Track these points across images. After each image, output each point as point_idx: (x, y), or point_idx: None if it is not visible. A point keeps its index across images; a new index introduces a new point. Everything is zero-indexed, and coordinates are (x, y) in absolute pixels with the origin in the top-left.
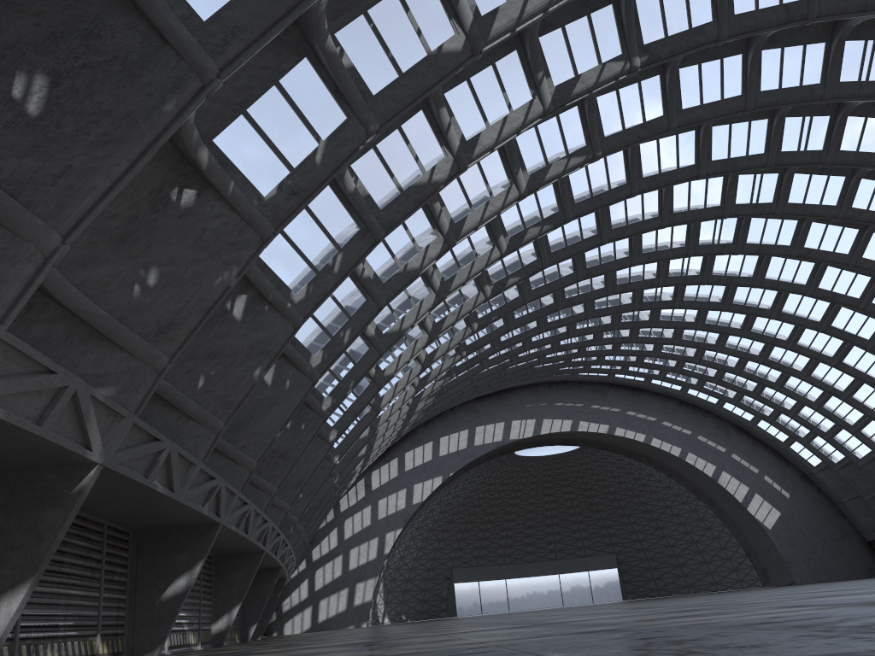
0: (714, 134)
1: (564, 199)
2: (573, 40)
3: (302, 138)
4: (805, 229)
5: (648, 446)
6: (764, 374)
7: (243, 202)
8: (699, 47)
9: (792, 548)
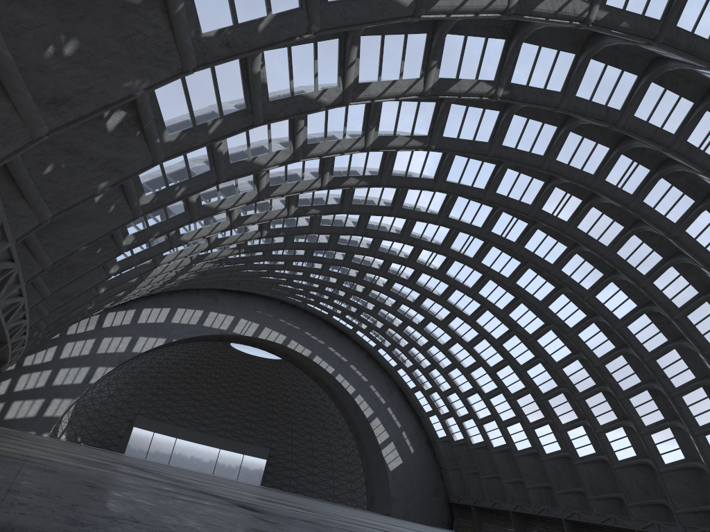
0: (506, 174)
1: (386, 168)
2: (468, 51)
3: (256, 2)
4: (522, 271)
5: (333, 378)
6: (439, 360)
7: (183, 28)
8: (543, 105)
9: (399, 490)
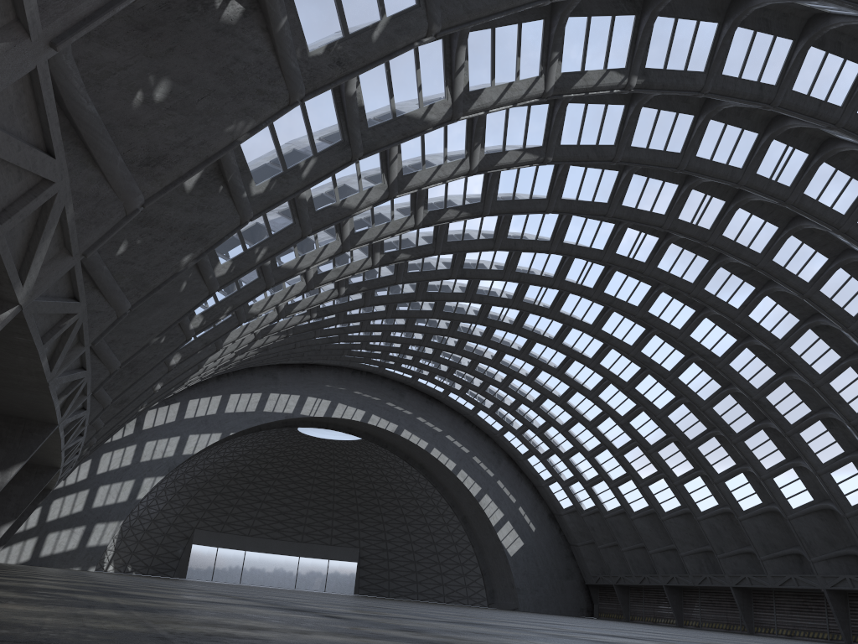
0: (632, 182)
1: (489, 192)
2: (592, 35)
3: (367, 4)
4: (655, 296)
5: (427, 454)
6: (555, 415)
7: (288, 48)
8: (684, 91)
9: (524, 577)
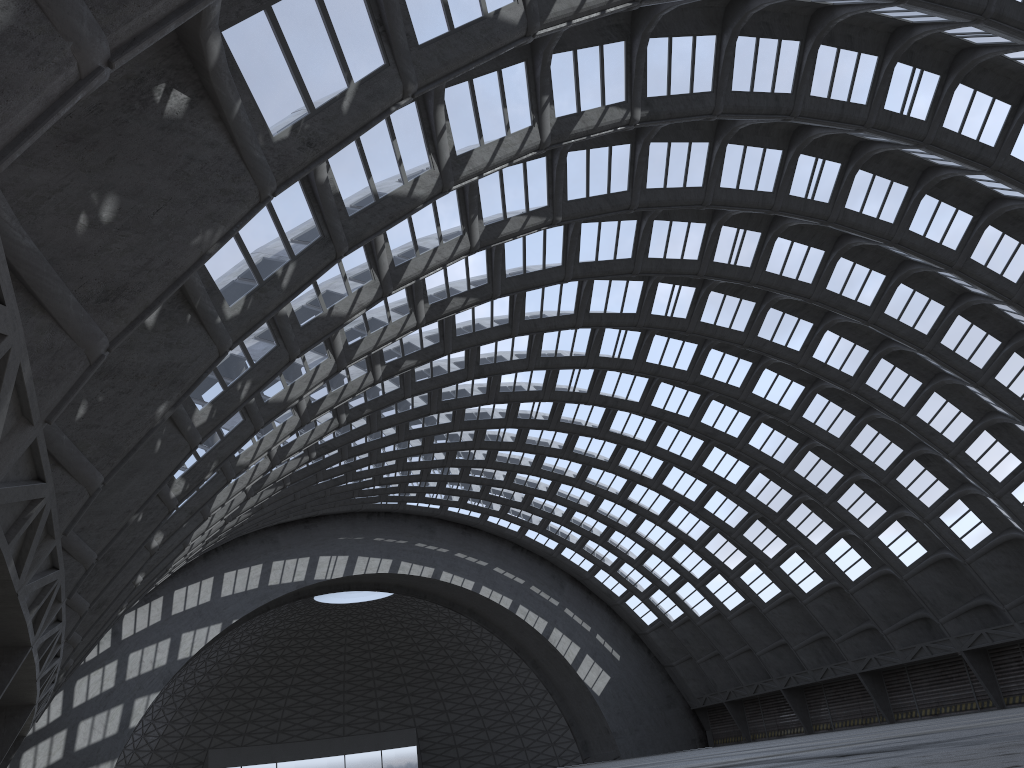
0: (654, 229)
1: (496, 270)
2: (582, 70)
3: (330, 71)
4: (704, 355)
5: (475, 595)
6: (617, 517)
7: (248, 135)
8: (695, 116)
9: (620, 717)
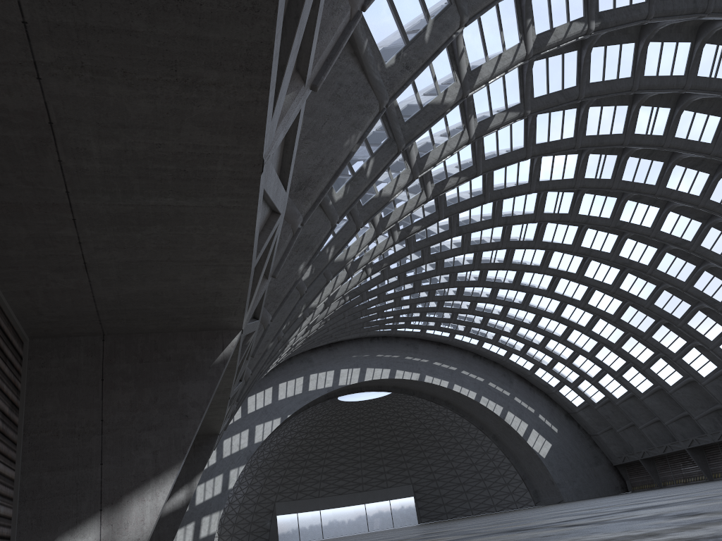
0: (589, 113)
1: (478, 155)
2: None
3: (415, 13)
4: (622, 205)
5: (449, 391)
6: (552, 330)
7: (372, 65)
8: (633, 22)
9: (561, 473)
